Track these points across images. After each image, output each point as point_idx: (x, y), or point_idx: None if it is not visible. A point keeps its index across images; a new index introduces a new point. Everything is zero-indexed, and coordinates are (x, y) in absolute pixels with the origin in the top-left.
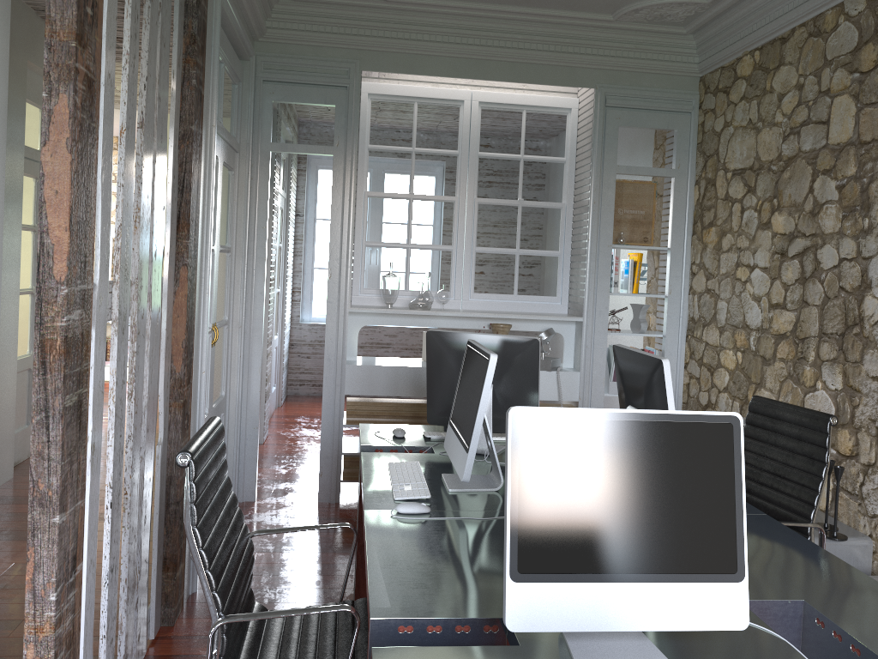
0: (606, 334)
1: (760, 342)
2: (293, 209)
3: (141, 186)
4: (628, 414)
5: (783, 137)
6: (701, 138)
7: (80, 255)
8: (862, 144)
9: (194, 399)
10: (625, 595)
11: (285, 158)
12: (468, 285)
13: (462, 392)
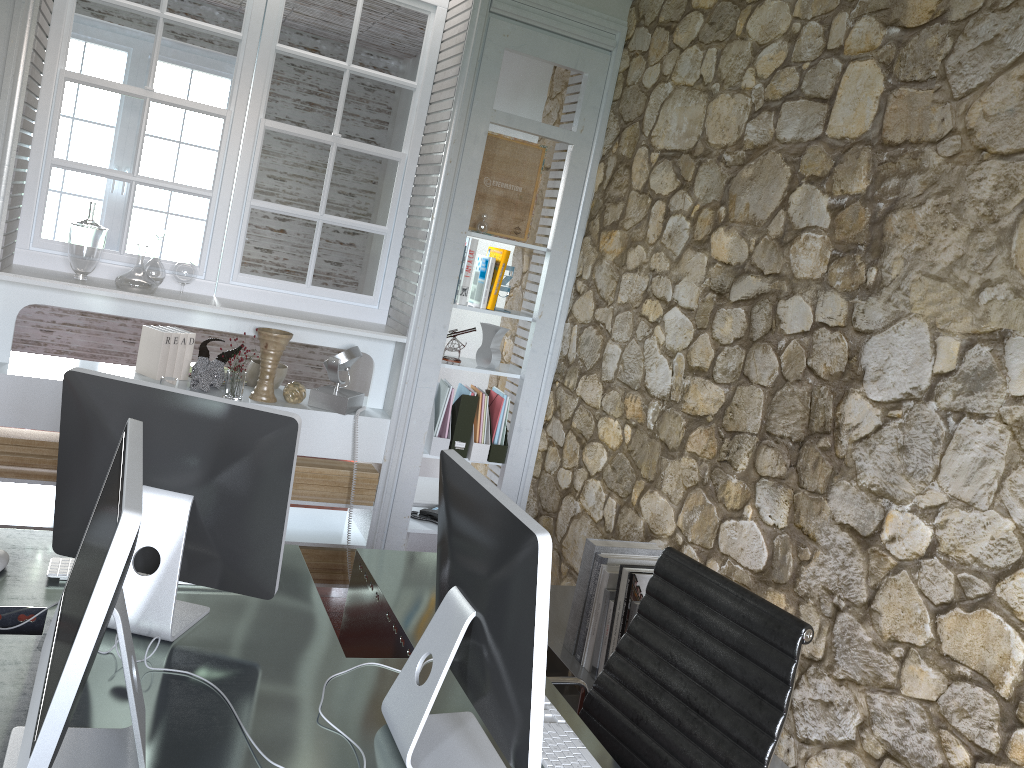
0: (439, 366)
1: (663, 420)
2: None
3: None
4: None
5: (750, 113)
6: (621, 93)
7: None
8: (886, 146)
9: None
10: None
11: None
12: (232, 259)
13: (86, 549)
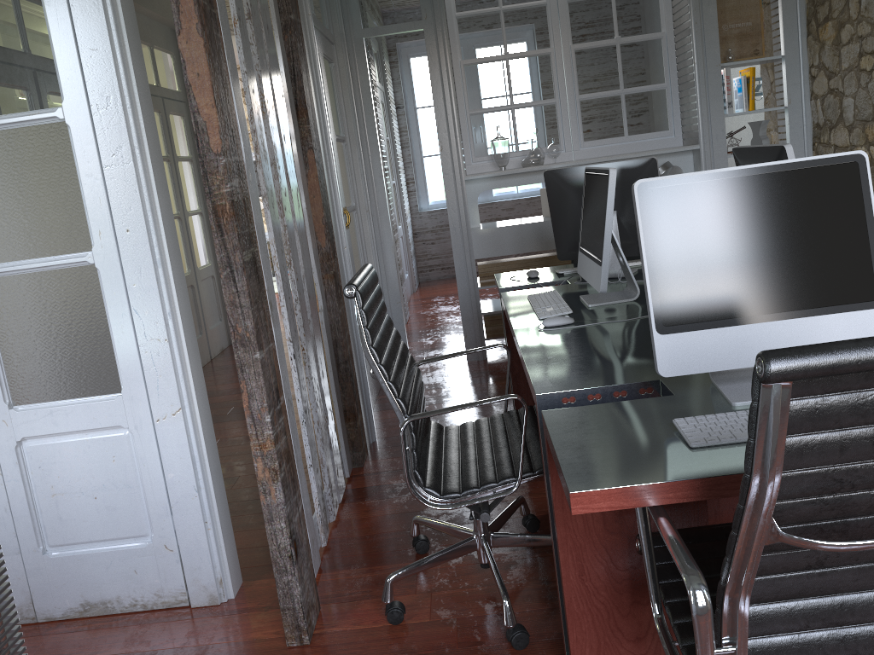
0: (726, 157)
1: None
2: (393, 102)
3: (261, 74)
4: (750, 170)
5: None
6: None
7: (228, 130)
8: None
9: (341, 272)
10: (767, 334)
11: (376, 51)
12: (577, 135)
13: (587, 217)
